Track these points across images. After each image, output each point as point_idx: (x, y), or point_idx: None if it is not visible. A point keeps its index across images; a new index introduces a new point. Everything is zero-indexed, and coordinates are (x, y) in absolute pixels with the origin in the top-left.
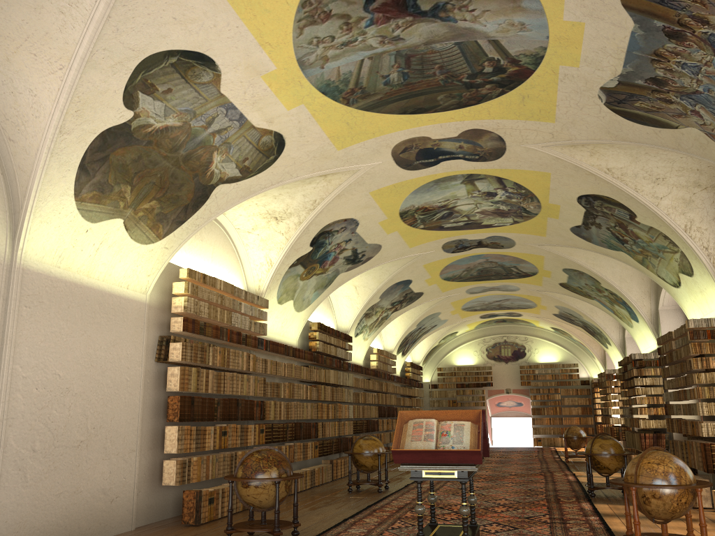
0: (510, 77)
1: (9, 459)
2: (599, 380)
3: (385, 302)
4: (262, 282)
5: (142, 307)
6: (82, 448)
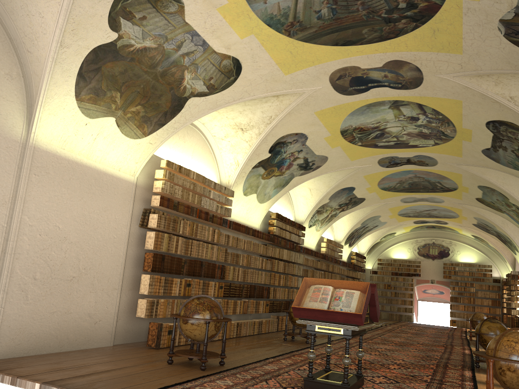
0: (421, 12)
1: (14, 282)
2: (506, 279)
3: (333, 203)
4: (231, 177)
5: (130, 185)
6: (74, 282)
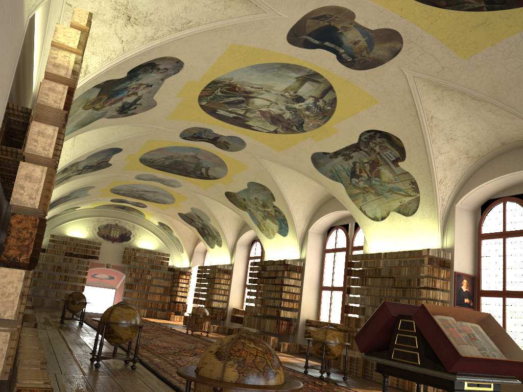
0: None
1: None
2: (200, 271)
3: (84, 163)
4: None
5: (21, 35)
6: None
